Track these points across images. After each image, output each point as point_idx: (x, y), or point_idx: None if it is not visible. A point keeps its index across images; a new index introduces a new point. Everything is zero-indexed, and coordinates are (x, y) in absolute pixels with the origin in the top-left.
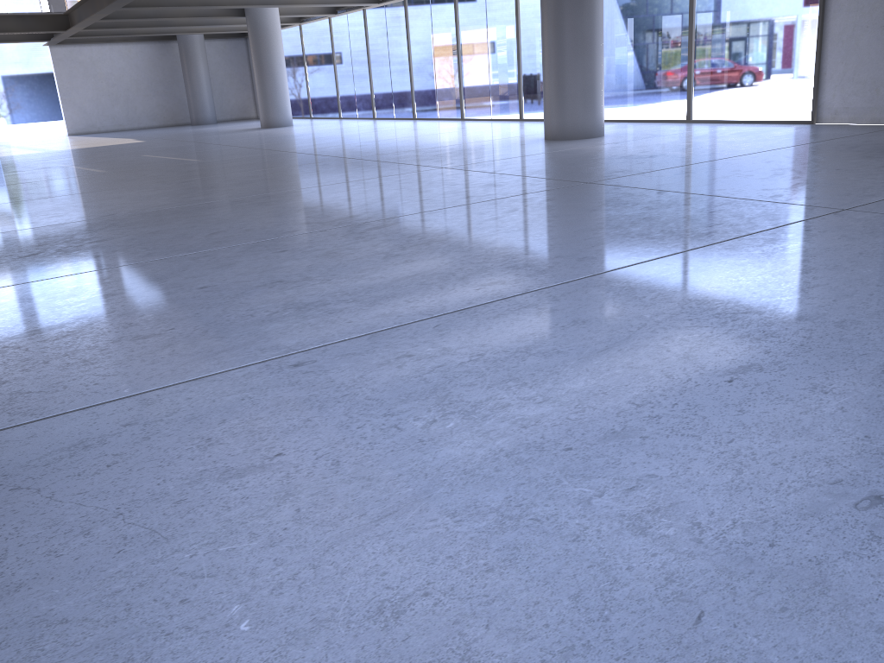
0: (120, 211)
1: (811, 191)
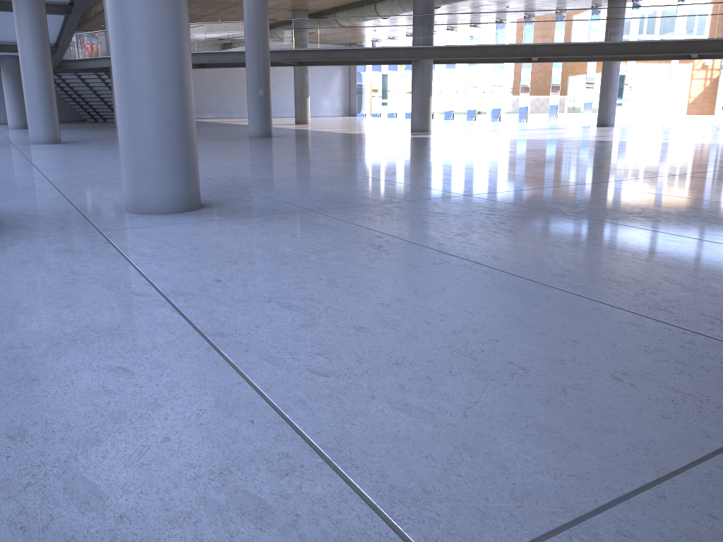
0: (719, 199)
1: None
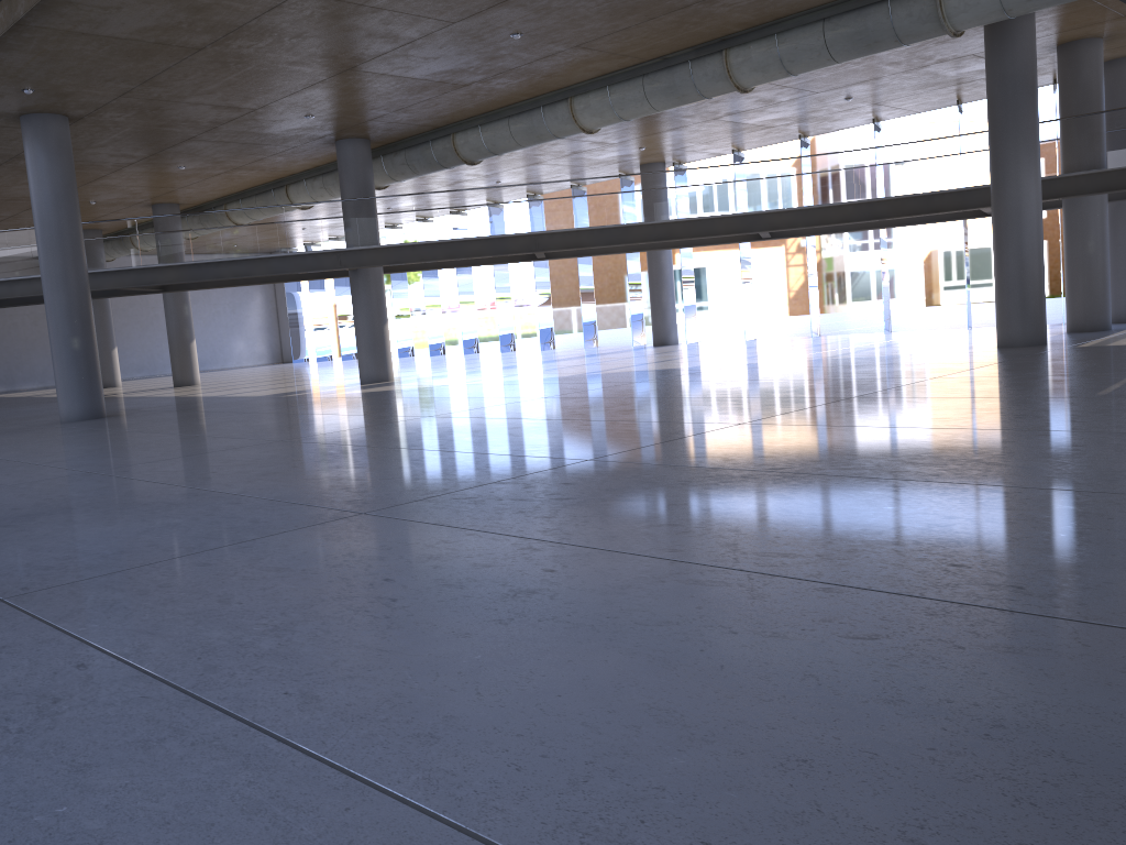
0: (799, 466)
1: None
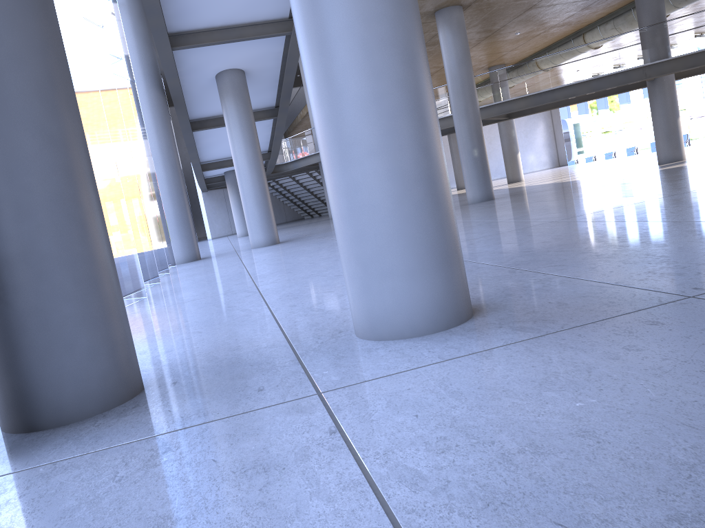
0: None
1: None
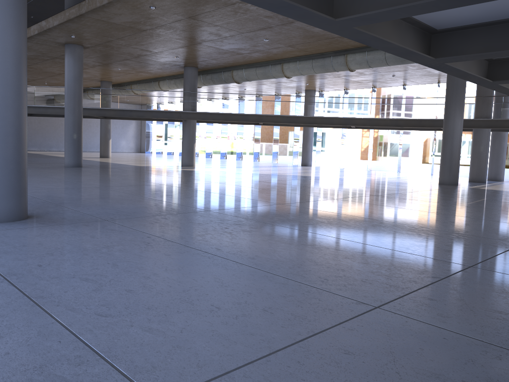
0: (353, 214)
1: (457, 309)
